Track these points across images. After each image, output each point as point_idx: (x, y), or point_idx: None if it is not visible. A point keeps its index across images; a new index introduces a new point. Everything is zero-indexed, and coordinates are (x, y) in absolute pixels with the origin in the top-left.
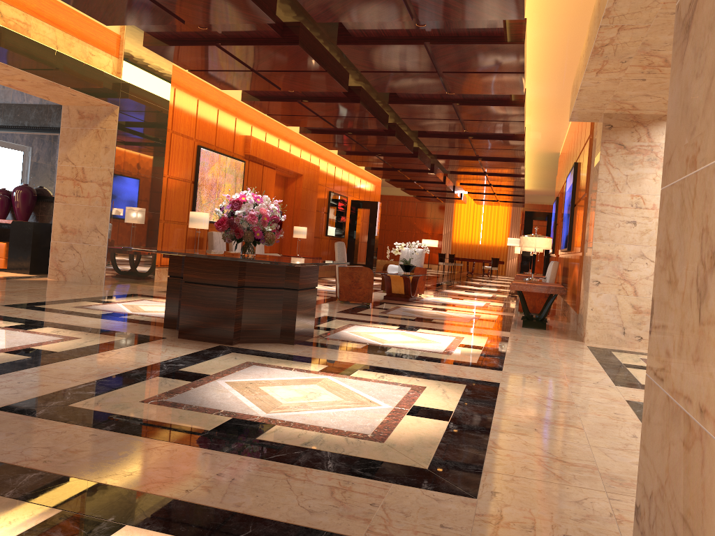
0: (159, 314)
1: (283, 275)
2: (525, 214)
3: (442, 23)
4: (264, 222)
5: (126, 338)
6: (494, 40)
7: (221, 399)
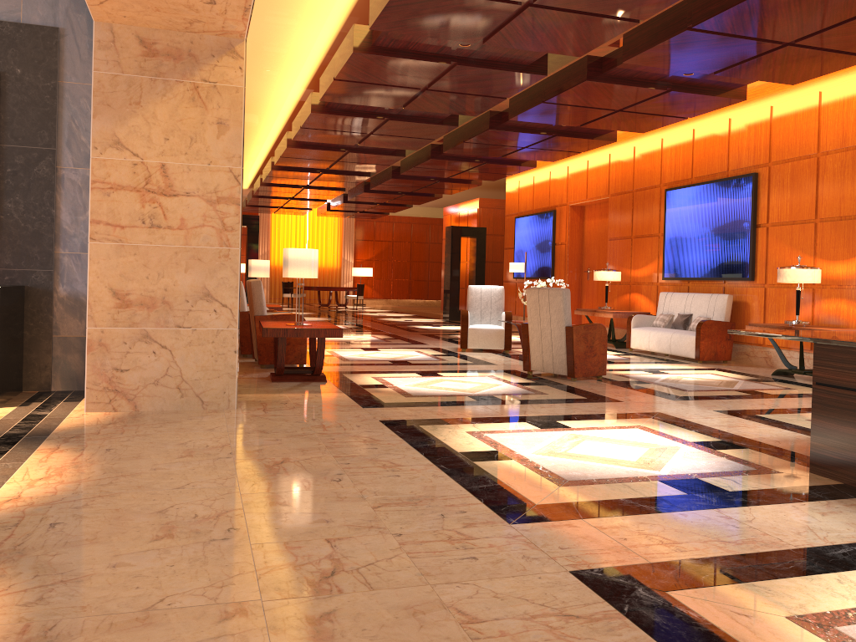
0: (690, 464)
1: None
2: (452, 230)
3: None
4: None
5: None
6: None
7: None
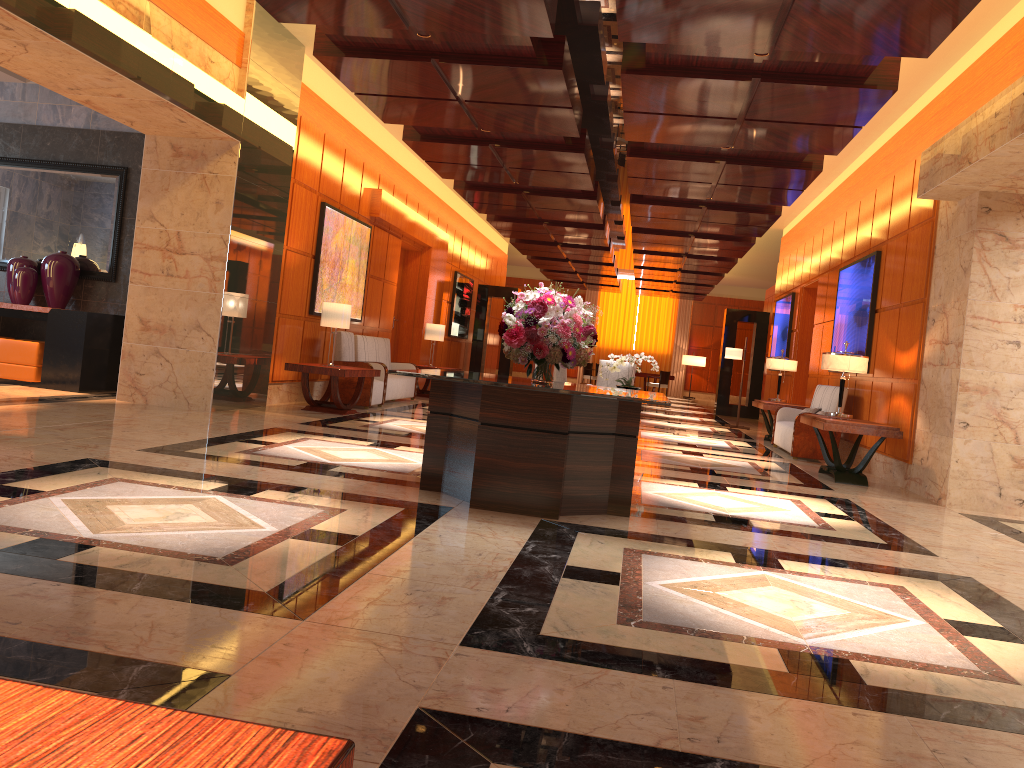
0: (371, 464)
1: (614, 414)
2: (726, 313)
3: (794, 54)
4: (579, 335)
5: (405, 509)
6: (854, 82)
7: (708, 616)
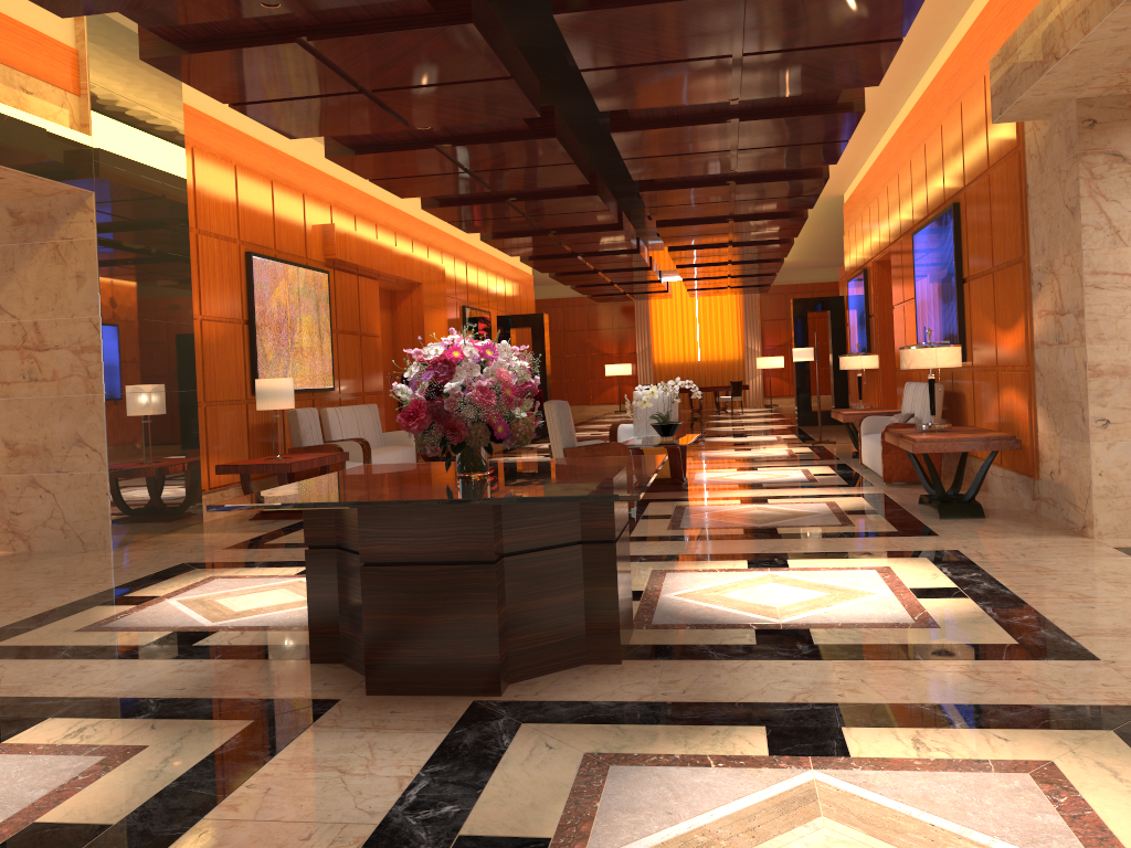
0: (272, 617)
1: (576, 513)
2: (793, 304)
3: None
4: (510, 399)
5: (252, 724)
6: None
7: None
